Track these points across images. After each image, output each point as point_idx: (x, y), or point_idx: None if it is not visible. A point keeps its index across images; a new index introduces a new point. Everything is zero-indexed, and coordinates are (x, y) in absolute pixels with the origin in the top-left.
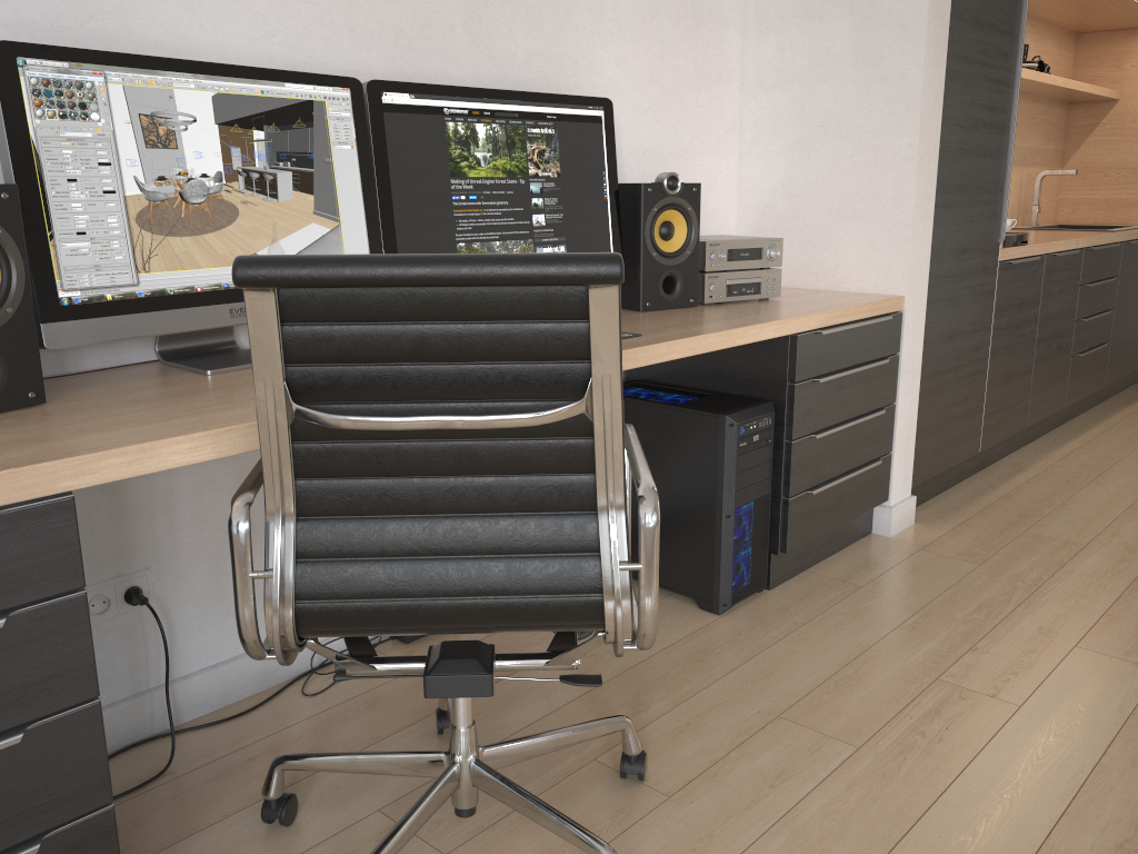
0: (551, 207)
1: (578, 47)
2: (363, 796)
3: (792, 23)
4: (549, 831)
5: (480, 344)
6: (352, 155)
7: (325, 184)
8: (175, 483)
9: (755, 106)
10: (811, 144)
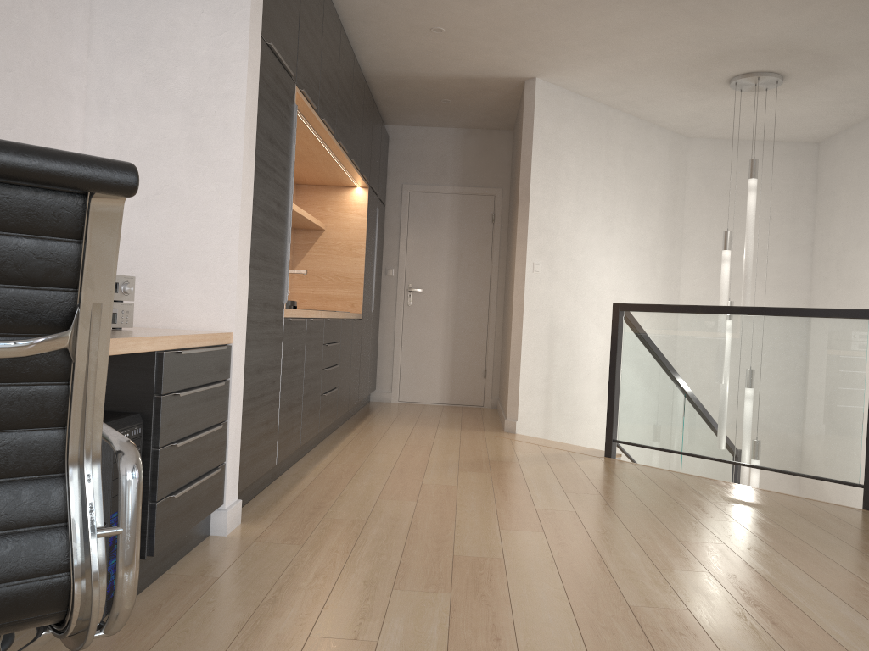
0: None
1: None
2: None
3: (132, 110)
4: None
5: None
6: None
7: None
8: None
9: None
10: (150, 207)
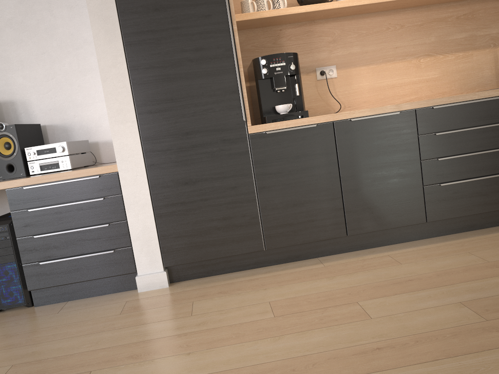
0: None
1: None
2: None
3: None
4: None
5: None
6: None
7: None
8: None
9: None
10: None
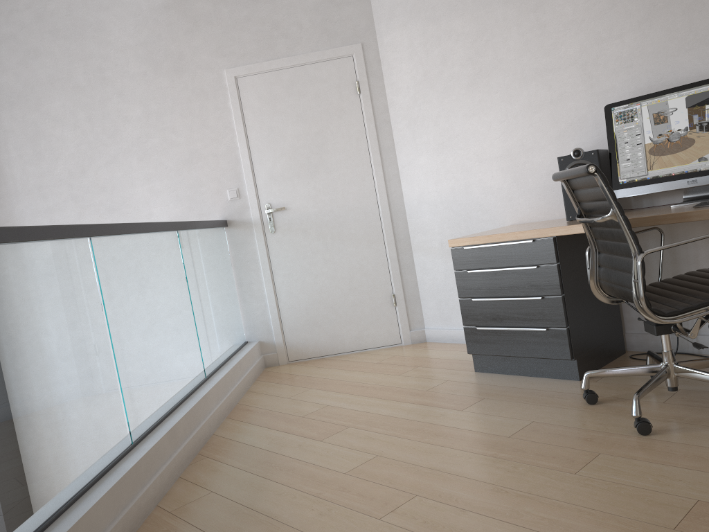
0: None
1: None
2: (686, 385)
3: None
4: (697, 414)
5: (595, 195)
6: None
7: None
8: (698, 252)
9: None
10: None
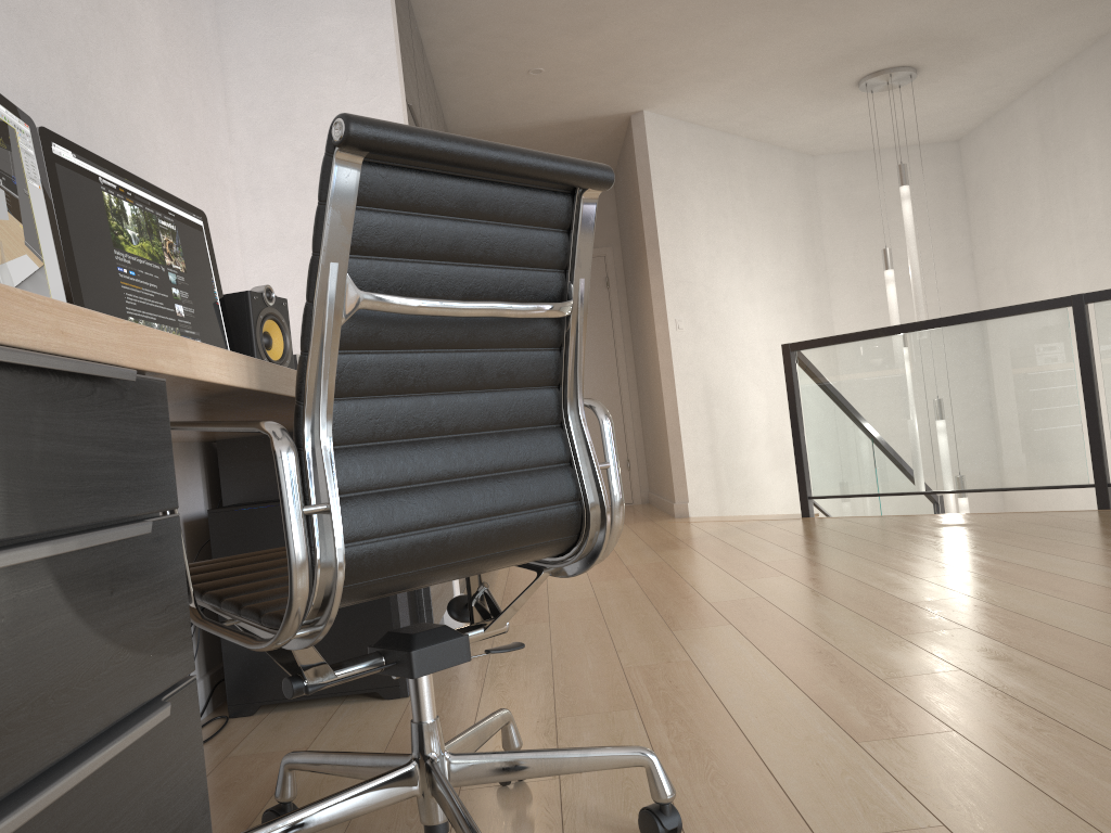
0: (186, 300)
1: (146, 170)
2: None
3: (287, 193)
4: (502, 832)
5: (499, 245)
6: (41, 195)
7: (28, 216)
8: None
9: (259, 264)
10: None
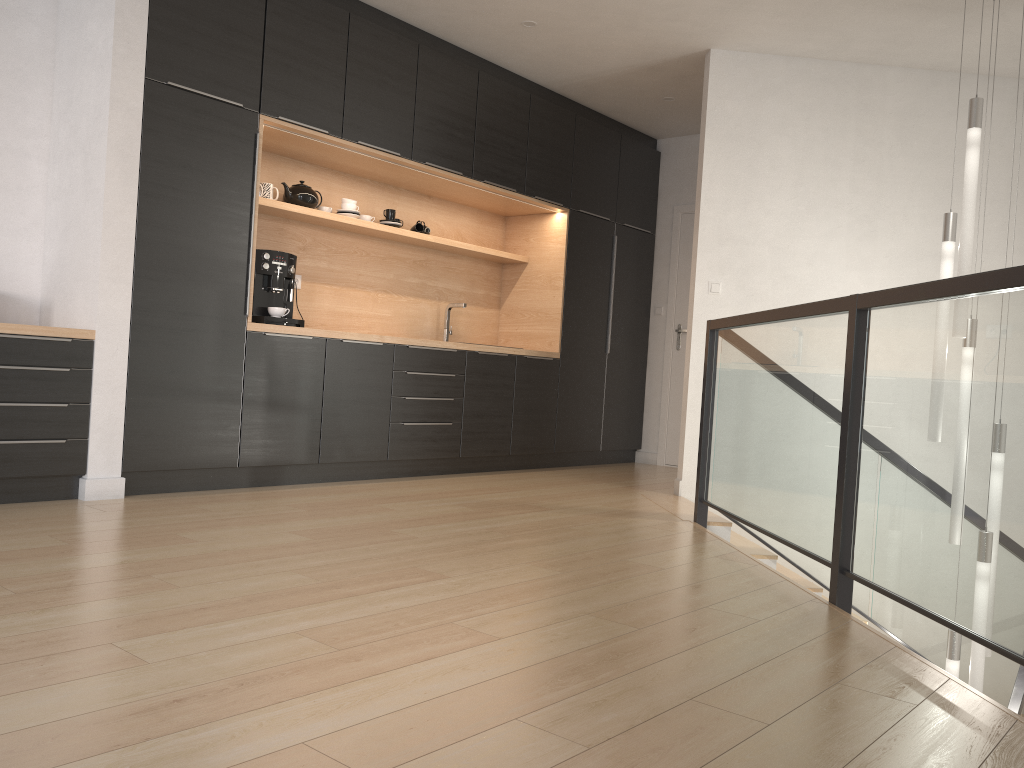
0: None
1: None
2: None
3: (64, 158)
4: None
5: None
6: None
7: None
8: None
9: (51, 209)
10: (68, 233)
